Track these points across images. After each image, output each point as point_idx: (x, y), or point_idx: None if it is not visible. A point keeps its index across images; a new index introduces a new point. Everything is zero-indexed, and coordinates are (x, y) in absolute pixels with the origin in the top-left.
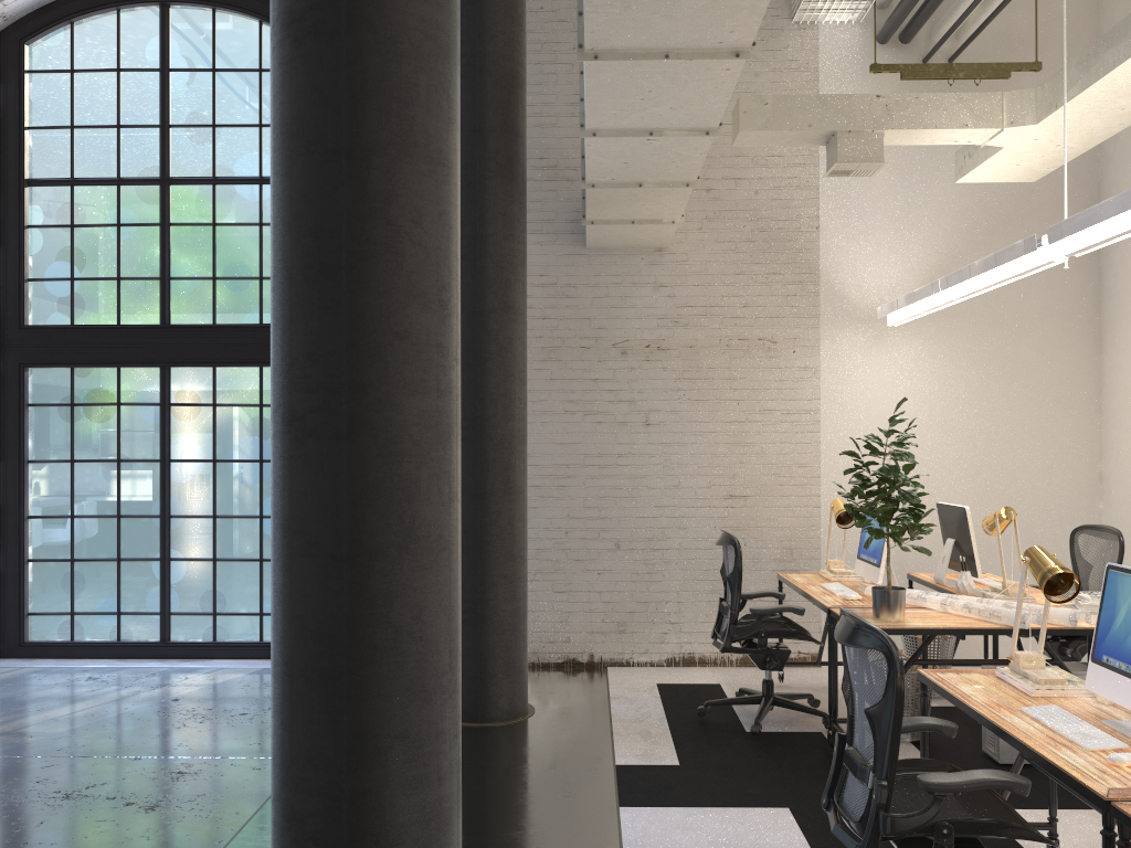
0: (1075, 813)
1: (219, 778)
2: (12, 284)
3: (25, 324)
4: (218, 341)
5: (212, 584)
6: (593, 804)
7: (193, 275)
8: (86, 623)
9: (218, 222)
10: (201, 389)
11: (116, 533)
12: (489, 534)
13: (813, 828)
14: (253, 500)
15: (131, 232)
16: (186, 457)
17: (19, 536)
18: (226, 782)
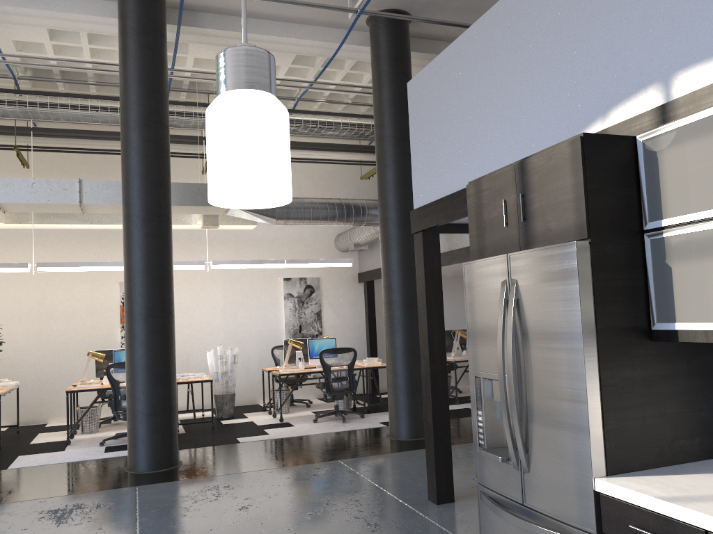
0: (37, 438)
1: None
2: None
3: None
4: None
5: None
6: (1, 471)
7: None
8: None
9: None
10: None
11: None
12: None
13: (40, 452)
14: None
15: None
16: None
17: None
18: None
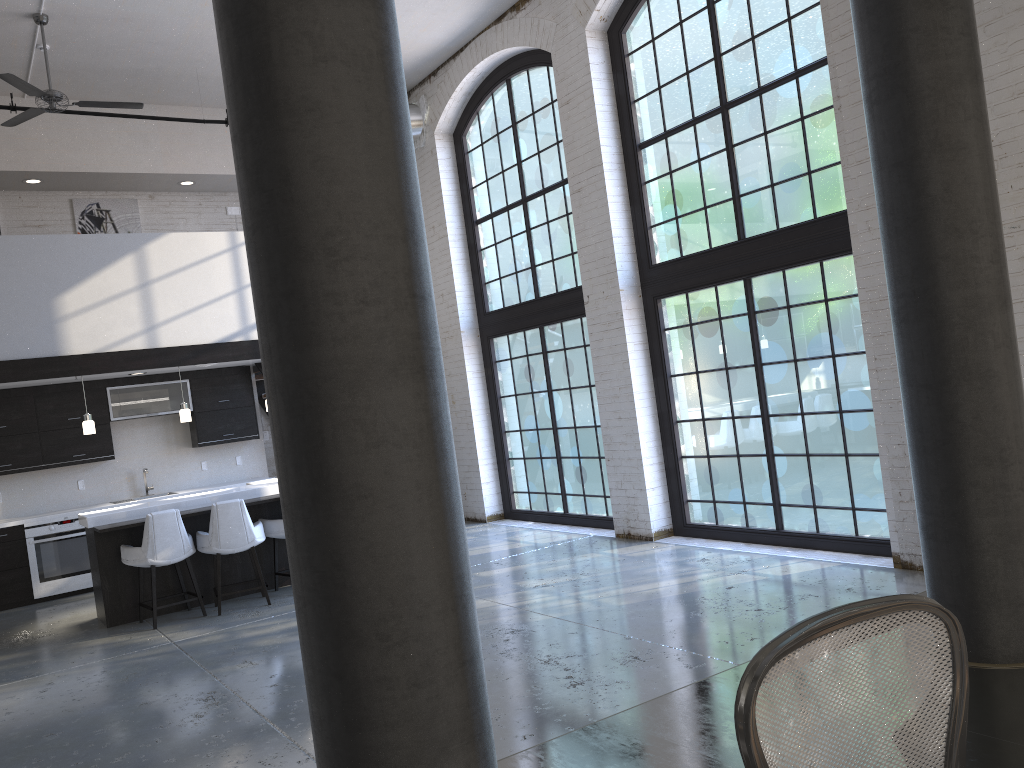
0: None
1: (651, 670)
2: (640, 233)
3: (653, 263)
4: (779, 246)
5: (808, 478)
6: None
7: (756, 187)
8: (723, 510)
9: (767, 130)
10: (776, 293)
11: (733, 433)
12: (946, 433)
13: None
14: (831, 396)
15: (708, 163)
16: (772, 360)
17: (671, 437)
18: (651, 674)
